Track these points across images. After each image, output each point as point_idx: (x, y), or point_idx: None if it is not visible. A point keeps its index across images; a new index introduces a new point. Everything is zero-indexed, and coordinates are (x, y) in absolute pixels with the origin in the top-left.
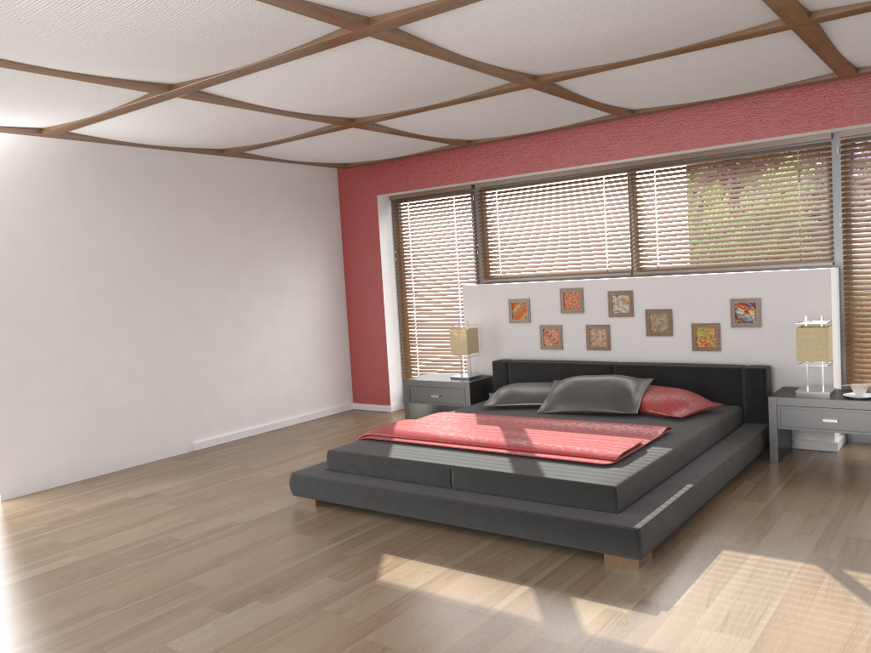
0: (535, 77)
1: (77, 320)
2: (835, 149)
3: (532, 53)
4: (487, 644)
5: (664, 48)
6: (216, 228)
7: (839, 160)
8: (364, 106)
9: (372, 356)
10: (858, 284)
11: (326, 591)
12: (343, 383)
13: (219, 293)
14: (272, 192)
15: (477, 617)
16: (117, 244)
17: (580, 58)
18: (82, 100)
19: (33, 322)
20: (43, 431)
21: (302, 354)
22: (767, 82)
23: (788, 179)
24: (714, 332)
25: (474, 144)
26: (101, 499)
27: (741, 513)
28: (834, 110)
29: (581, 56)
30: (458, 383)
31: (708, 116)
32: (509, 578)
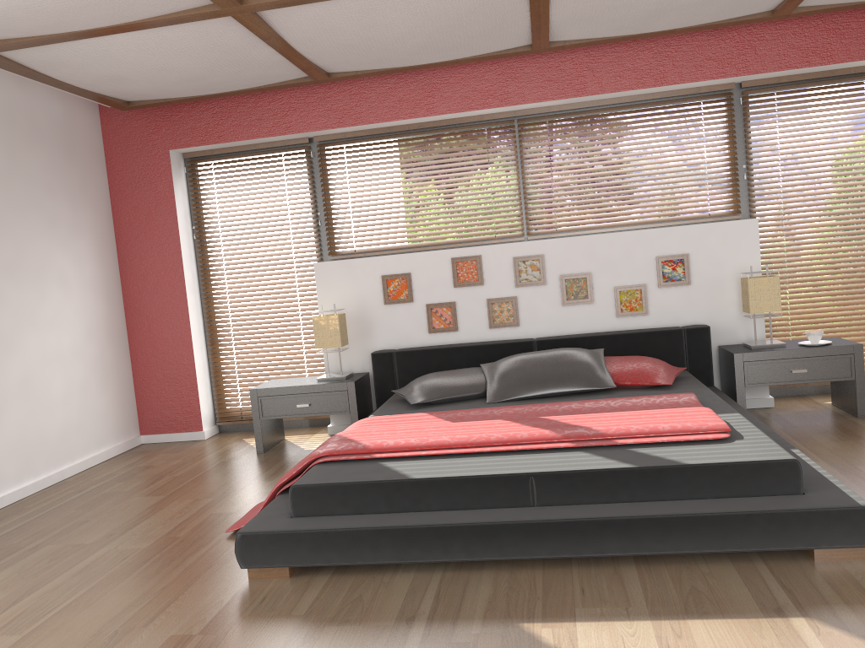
0: None
1: None
2: (736, 100)
3: None
4: None
5: None
6: None
7: (740, 111)
8: None
9: (171, 368)
10: (767, 236)
11: None
12: (127, 409)
13: None
14: (22, 132)
15: None
16: None
17: None
18: None
19: None
20: None
21: (76, 372)
22: (726, 9)
23: (693, 131)
24: (639, 295)
25: (334, 78)
26: None
27: None
28: (748, 56)
29: None
30: (338, 383)
31: (616, 58)
32: (754, 613)
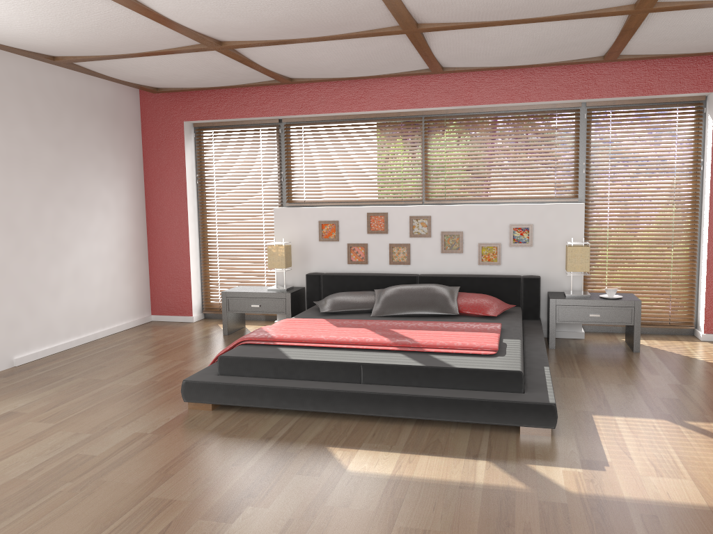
0: (417, 25)
1: None
2: (582, 115)
3: (456, 0)
4: (507, 513)
5: (541, 14)
6: (34, 138)
7: (584, 123)
8: (260, 29)
9: (174, 271)
10: (595, 216)
11: (310, 487)
12: (143, 296)
13: (37, 205)
14: (85, 108)
15: (473, 492)
16: None
17: (481, 11)
18: None
19: None
20: None
21: (110, 269)
22: (563, 56)
23: (549, 135)
24: (495, 250)
25: (295, 82)
26: None
27: (572, 386)
28: (589, 85)
29: (485, 10)
30: (280, 293)
31: (495, 79)
32: (461, 455)
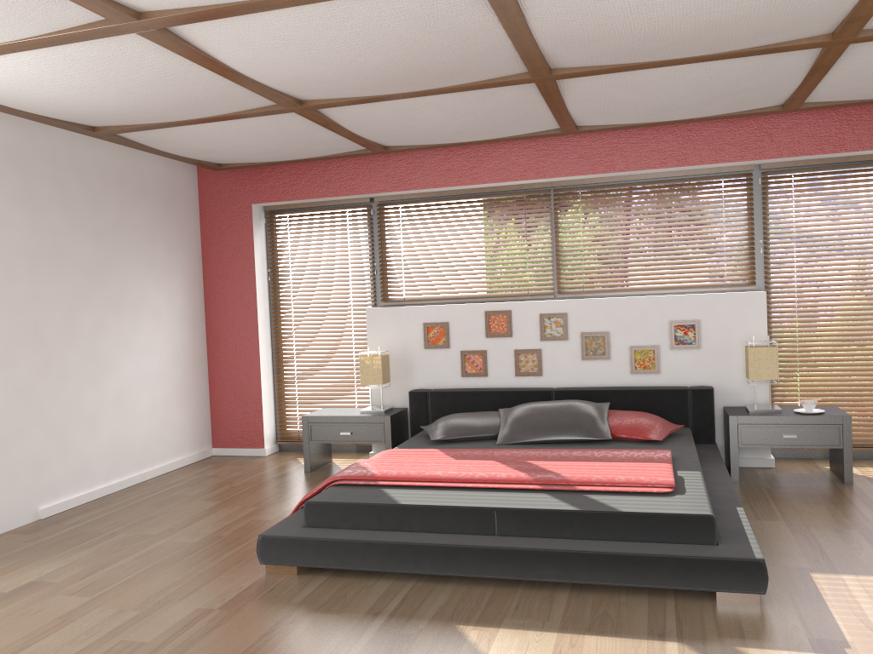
0: (550, 70)
1: None
2: (756, 180)
3: (605, 34)
4: None
5: (711, 50)
6: (68, 228)
7: (759, 190)
8: (353, 81)
9: (241, 391)
10: (779, 307)
11: None
12: (202, 424)
13: (71, 312)
14: (131, 190)
15: None
16: None
17: (636, 49)
18: None
19: None
20: None
21: (161, 391)
22: (732, 106)
23: (714, 206)
24: (652, 355)
25: (390, 150)
26: None
27: (773, 533)
28: (764, 142)
29: (641, 46)
30: (376, 416)
31: (642, 139)
32: (641, 635)
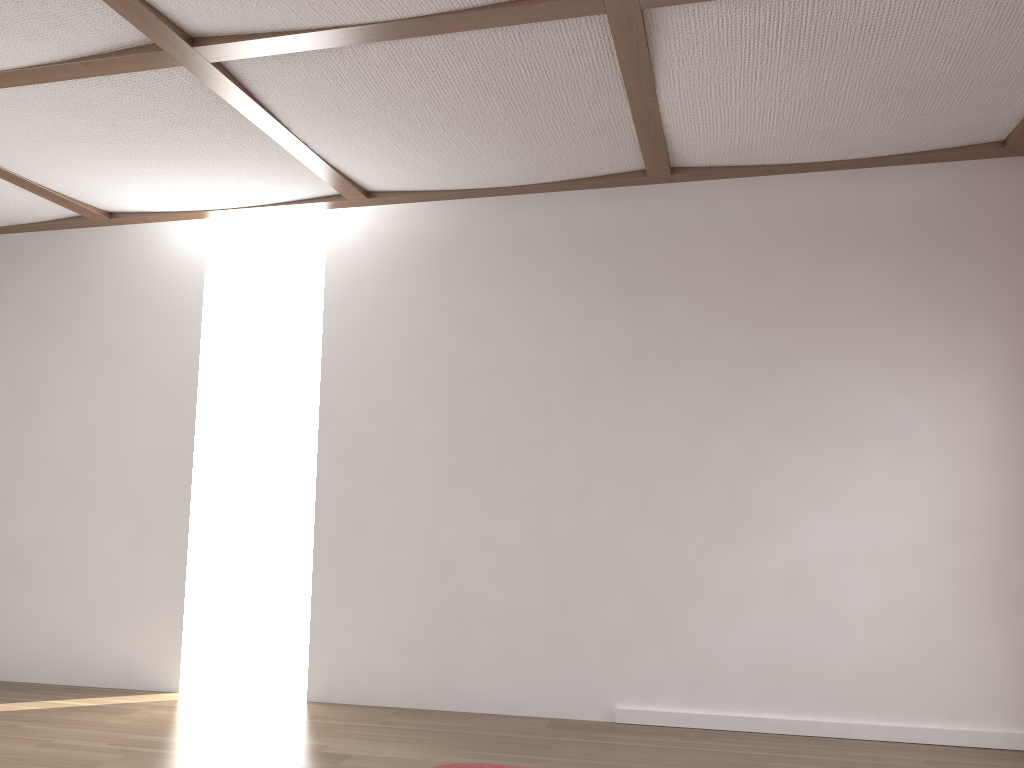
0: None
1: (435, 464)
2: None
3: None
4: None
5: None
6: (698, 318)
7: None
8: None
9: None
10: None
11: None
12: None
13: (696, 437)
14: (843, 240)
15: None
16: (508, 352)
17: None
18: (171, 118)
19: (376, 461)
20: (370, 618)
21: (913, 585)
22: None
23: None
24: None
25: None
26: (313, 737)
27: None
28: None
29: None
30: None
31: None
32: None
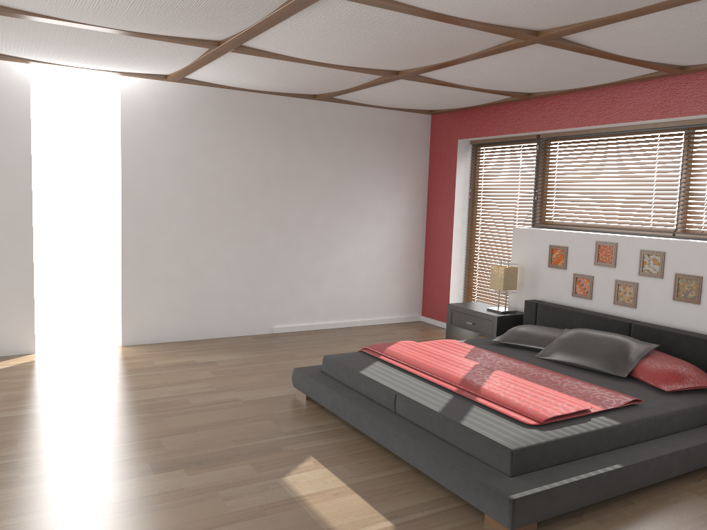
0: (536, 33)
1: (191, 222)
2: None
3: (498, 8)
4: None
5: None
6: (312, 159)
7: None
8: (385, 60)
9: (439, 279)
10: None
11: (236, 476)
12: (413, 297)
13: (309, 212)
14: (366, 132)
15: None
16: (228, 166)
17: (557, 12)
18: (162, 54)
19: (157, 220)
20: (157, 300)
21: (377, 269)
22: None
23: None
24: None
25: (533, 96)
26: (177, 358)
27: (680, 509)
28: None
29: (555, 10)
30: (489, 315)
31: None
32: (384, 510)
